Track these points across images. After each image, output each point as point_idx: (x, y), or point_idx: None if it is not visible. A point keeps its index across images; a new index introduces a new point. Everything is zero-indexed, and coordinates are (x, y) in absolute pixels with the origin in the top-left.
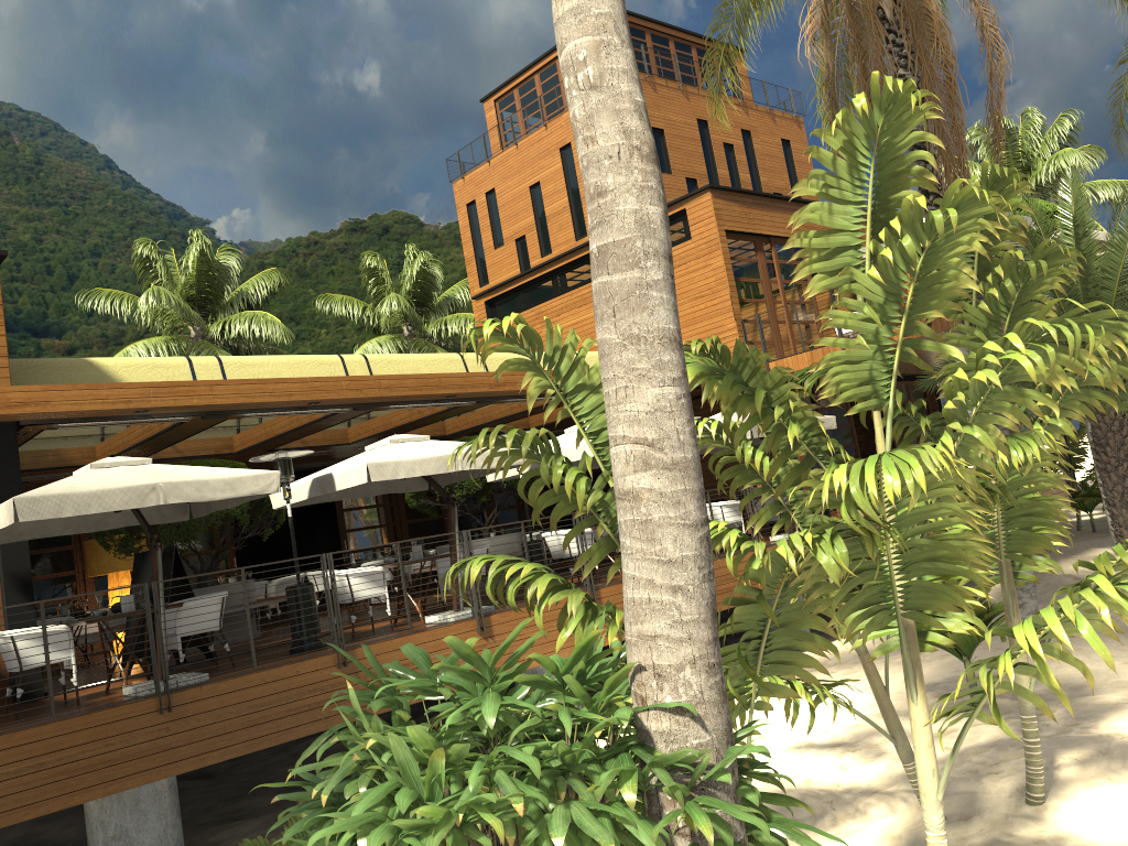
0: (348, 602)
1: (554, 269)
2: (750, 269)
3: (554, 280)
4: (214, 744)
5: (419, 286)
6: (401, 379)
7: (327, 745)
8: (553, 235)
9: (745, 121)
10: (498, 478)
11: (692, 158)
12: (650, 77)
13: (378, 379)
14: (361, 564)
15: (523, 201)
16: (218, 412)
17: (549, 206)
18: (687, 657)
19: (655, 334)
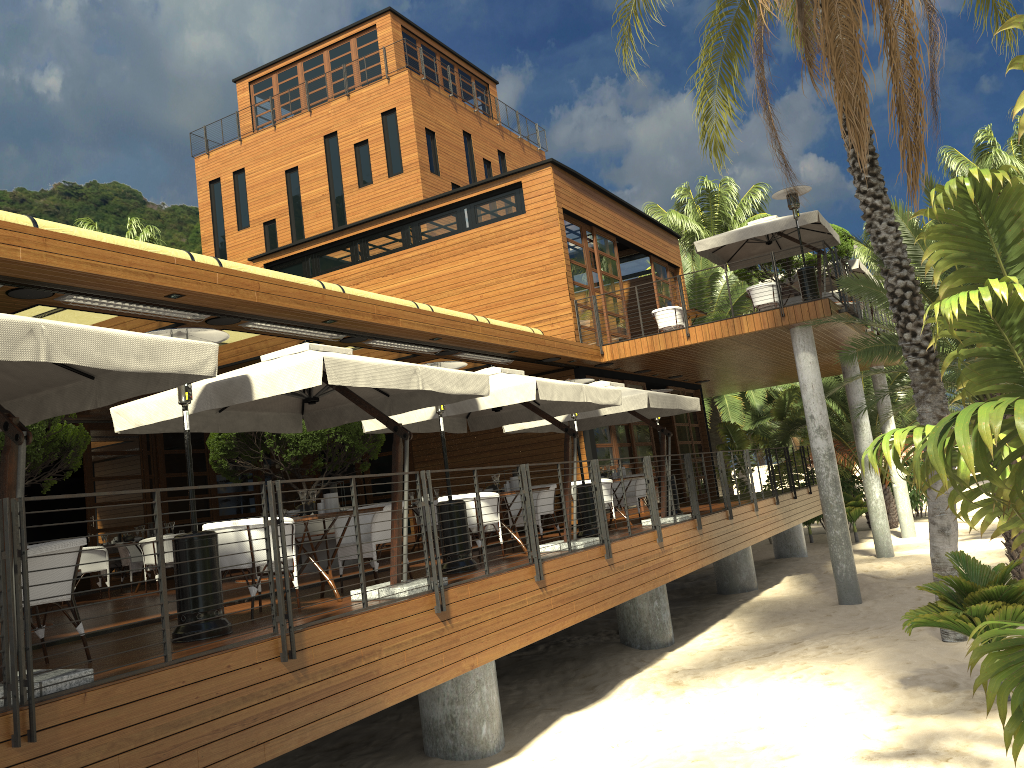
0: (245, 566)
1: (356, 234)
2: (578, 253)
3: (354, 246)
4: None
5: None
6: (283, 286)
7: None
8: (308, 221)
9: (501, 143)
10: (382, 427)
11: (457, 165)
12: (426, 80)
13: (257, 280)
14: (142, 540)
15: (277, 184)
16: (42, 284)
17: (306, 192)
18: None
19: None
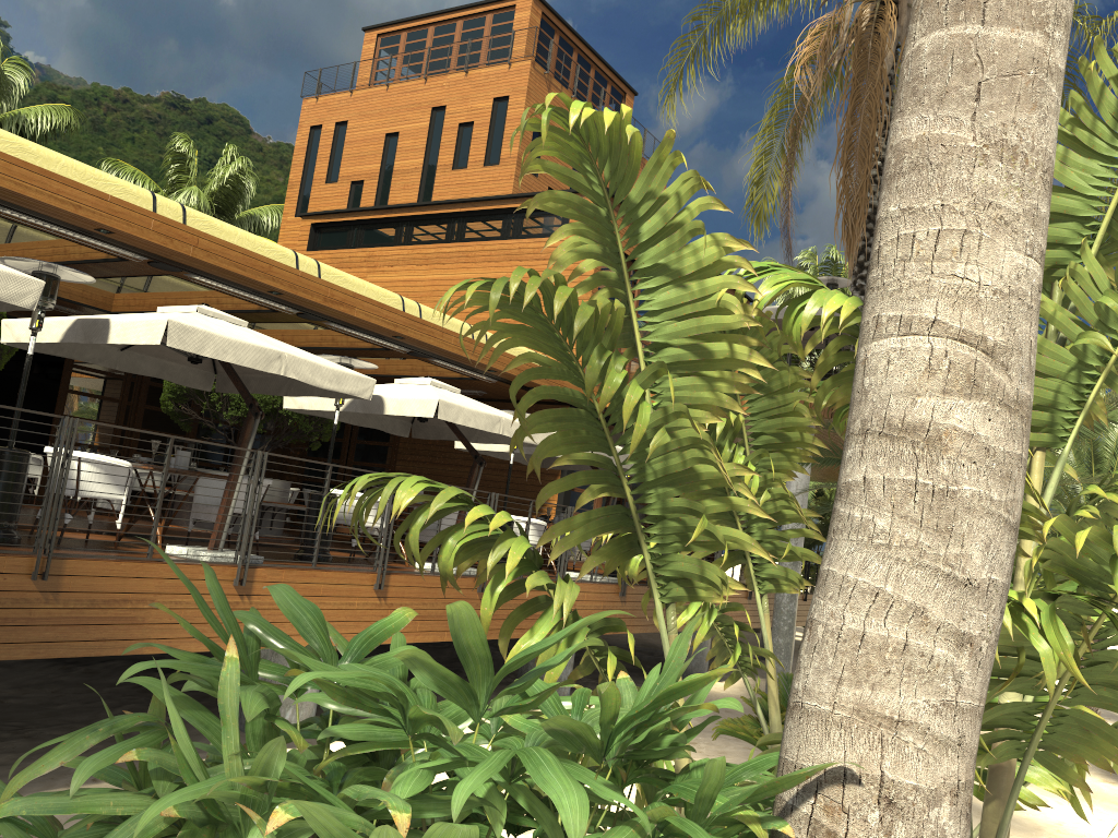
0: (68, 494)
1: (404, 216)
2: None
3: (399, 228)
4: None
5: (225, 192)
6: (225, 247)
7: (102, 761)
8: (394, 191)
9: None
10: (299, 408)
11: None
12: (549, 75)
13: (197, 235)
14: None
15: (375, 145)
16: None
17: (400, 161)
18: (950, 780)
19: (1041, 159)
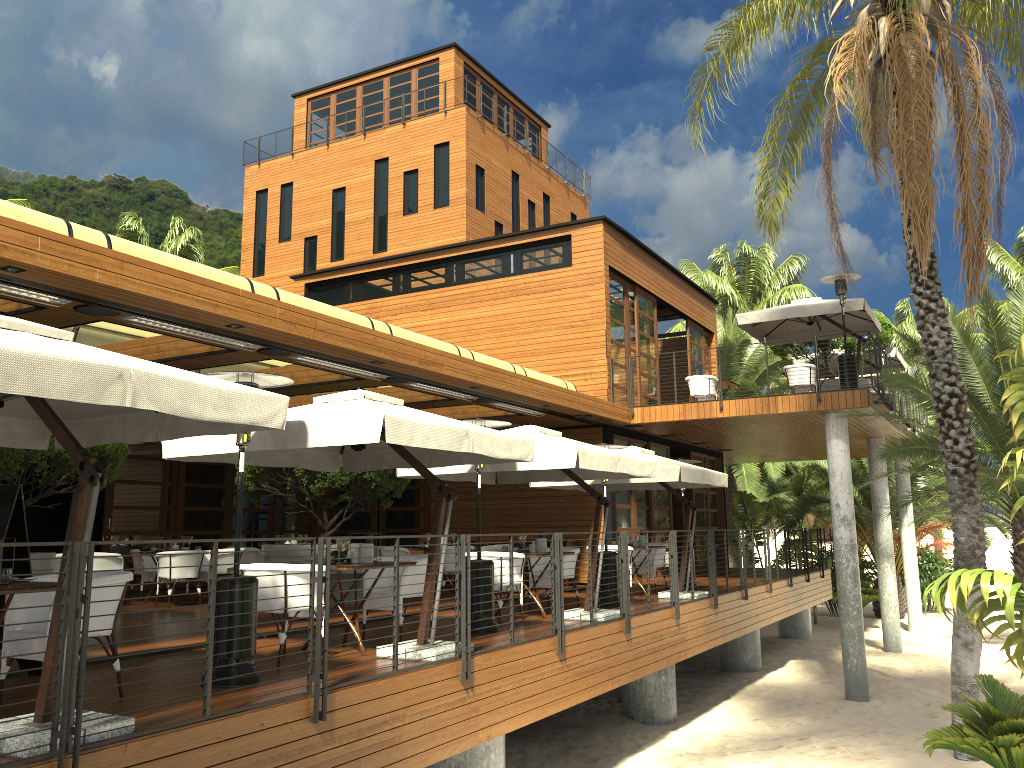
0: (277, 611)
1: (400, 266)
2: (618, 311)
3: (396, 277)
4: None
5: None
6: (338, 325)
7: None
8: (349, 242)
9: (547, 186)
10: (416, 474)
11: (502, 204)
12: (482, 118)
13: (315, 317)
14: (159, 552)
15: (323, 202)
16: (111, 304)
17: (350, 213)
18: None
19: None
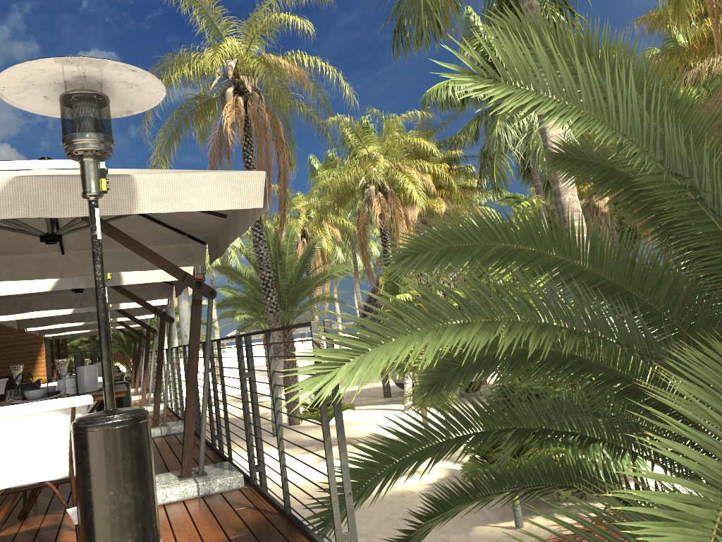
0: None
1: None
2: None
3: None
4: None
5: None
6: None
7: None
8: None
9: None
10: (43, 328)
11: None
12: None
13: None
14: None
15: None
16: None
17: None
18: None
19: None
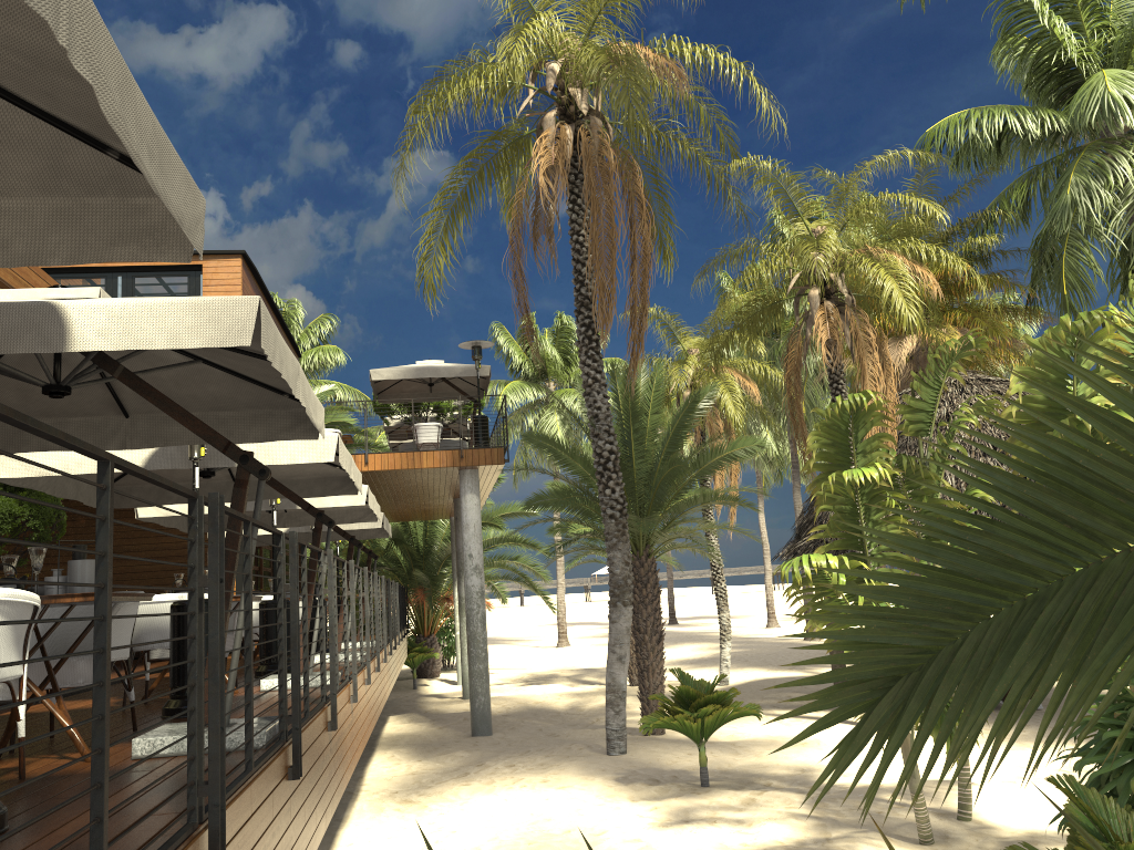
0: None
1: None
2: None
3: None
4: (302, 844)
5: None
6: None
7: None
8: None
9: None
10: (166, 515)
11: None
12: None
13: None
14: None
15: None
16: None
17: None
18: None
19: None
